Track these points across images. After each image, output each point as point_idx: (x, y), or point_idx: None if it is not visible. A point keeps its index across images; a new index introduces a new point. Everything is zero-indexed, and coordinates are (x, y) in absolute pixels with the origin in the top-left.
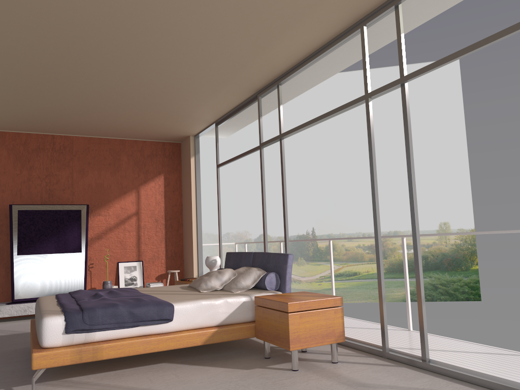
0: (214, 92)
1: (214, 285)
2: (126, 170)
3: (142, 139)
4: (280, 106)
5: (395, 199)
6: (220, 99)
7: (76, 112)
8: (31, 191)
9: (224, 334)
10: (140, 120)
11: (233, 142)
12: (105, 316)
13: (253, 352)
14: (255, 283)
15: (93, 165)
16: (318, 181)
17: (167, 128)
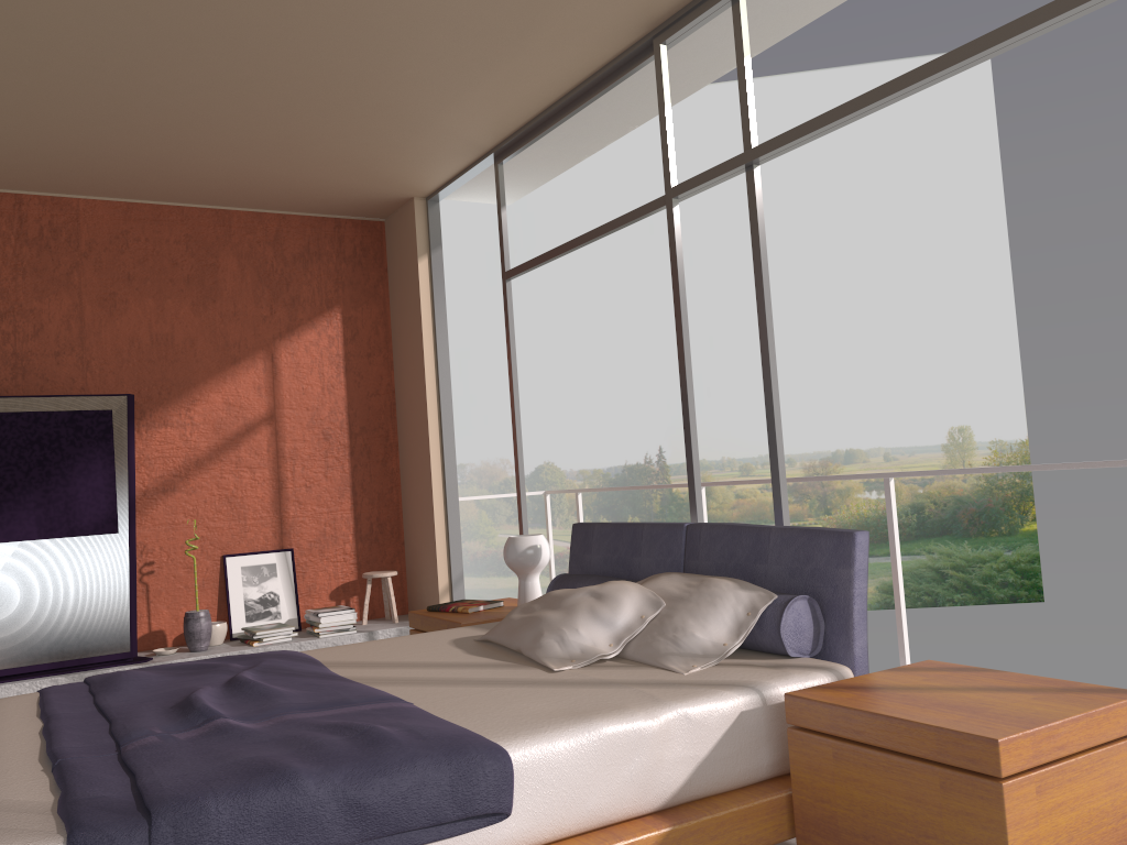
0: (521, 31)
1: (590, 644)
2: (237, 298)
3: (279, 211)
4: (745, 61)
5: (847, 376)
6: (532, 61)
7: (84, 109)
8: None
9: (691, 844)
10: (279, 142)
11: (467, 252)
12: (248, 832)
13: None
14: (744, 635)
15: (142, 284)
16: (669, 339)
17: (354, 170)
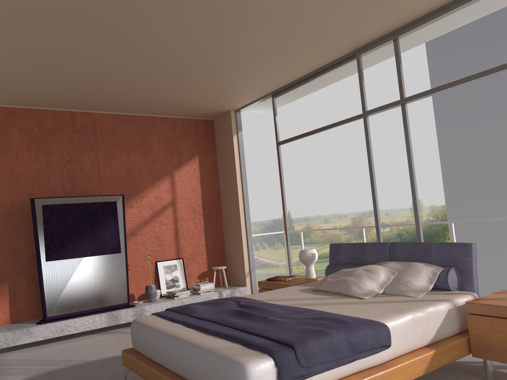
0: (306, 50)
1: (371, 288)
2: (158, 153)
3: (173, 116)
4: (400, 64)
5: (369, 179)
6: (304, 61)
7: (120, 79)
8: (51, 181)
9: (441, 356)
10: (189, 90)
11: None
12: (322, 352)
13: (453, 373)
14: (433, 283)
15: (121, 148)
16: (291, 164)
17: (212, 100)
